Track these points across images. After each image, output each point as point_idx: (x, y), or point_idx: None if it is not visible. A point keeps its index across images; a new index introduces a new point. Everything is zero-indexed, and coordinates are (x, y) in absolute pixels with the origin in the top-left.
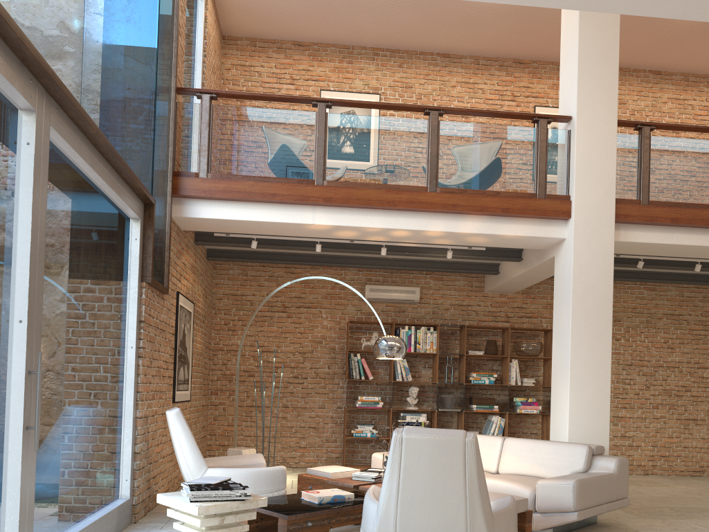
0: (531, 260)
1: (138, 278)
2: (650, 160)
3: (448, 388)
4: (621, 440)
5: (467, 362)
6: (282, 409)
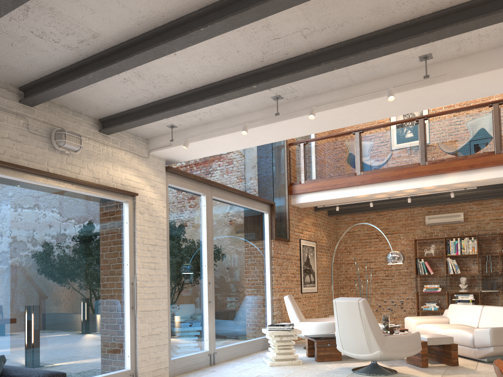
0: None
1: (268, 238)
2: None
3: (492, 276)
4: None
5: None
6: (380, 295)
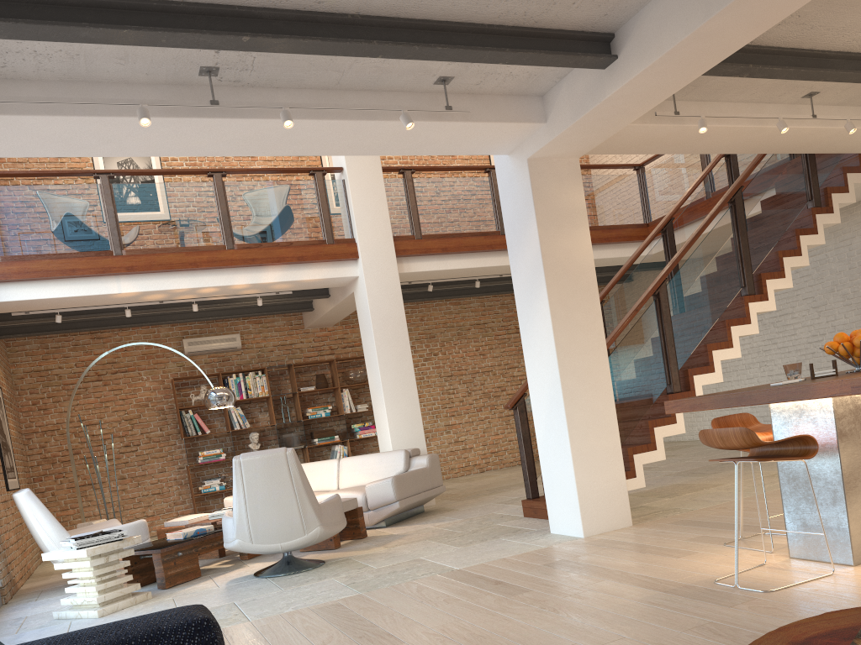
0: (337, 296)
1: None
2: (416, 199)
3: (288, 428)
4: (455, 445)
5: (302, 399)
6: (119, 482)
